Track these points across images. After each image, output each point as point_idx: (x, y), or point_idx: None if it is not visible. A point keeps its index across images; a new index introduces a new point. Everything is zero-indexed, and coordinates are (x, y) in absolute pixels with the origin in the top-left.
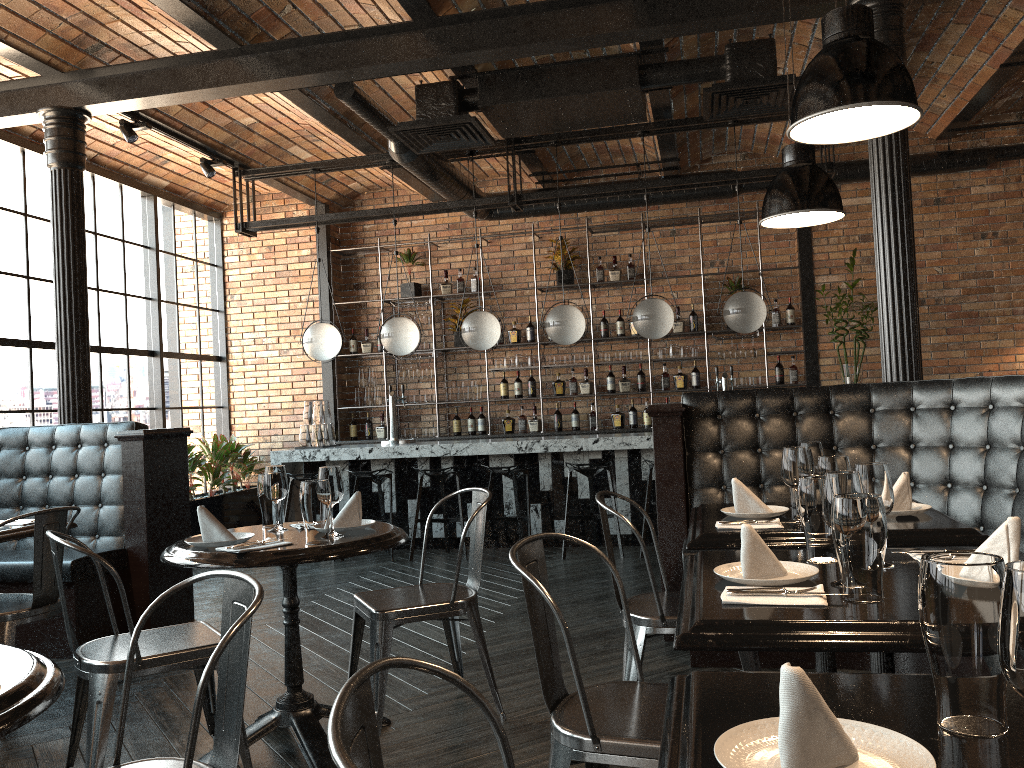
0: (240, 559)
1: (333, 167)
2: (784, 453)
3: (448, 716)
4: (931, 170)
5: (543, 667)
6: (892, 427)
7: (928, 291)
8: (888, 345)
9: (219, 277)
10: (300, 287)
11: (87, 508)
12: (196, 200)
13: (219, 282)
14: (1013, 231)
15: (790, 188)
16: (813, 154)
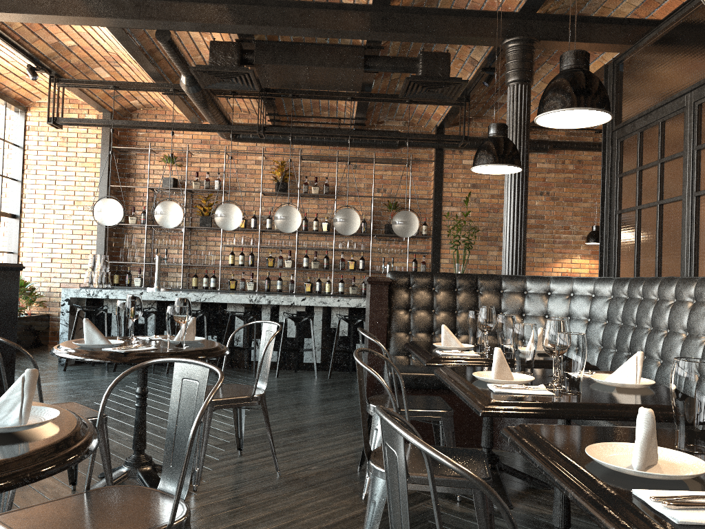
0: (125, 357)
1: (128, 87)
2: (480, 310)
3: (240, 473)
4: None
5: (363, 432)
6: (513, 302)
7: None
8: (508, 253)
9: (20, 155)
10: (85, 170)
11: None
12: (9, 95)
13: (19, 159)
14: (558, 193)
15: (494, 150)
16: (507, 131)
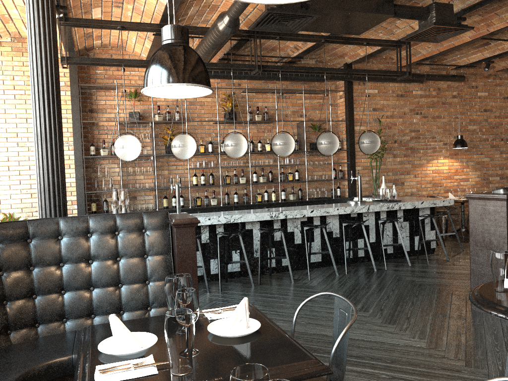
0: None
1: (132, 28)
2: None
3: None
4: (404, 81)
5: None
6: None
7: (397, 137)
8: None
9: None
10: None
11: (137, 286)
12: None
13: None
14: (427, 112)
15: None
16: None
